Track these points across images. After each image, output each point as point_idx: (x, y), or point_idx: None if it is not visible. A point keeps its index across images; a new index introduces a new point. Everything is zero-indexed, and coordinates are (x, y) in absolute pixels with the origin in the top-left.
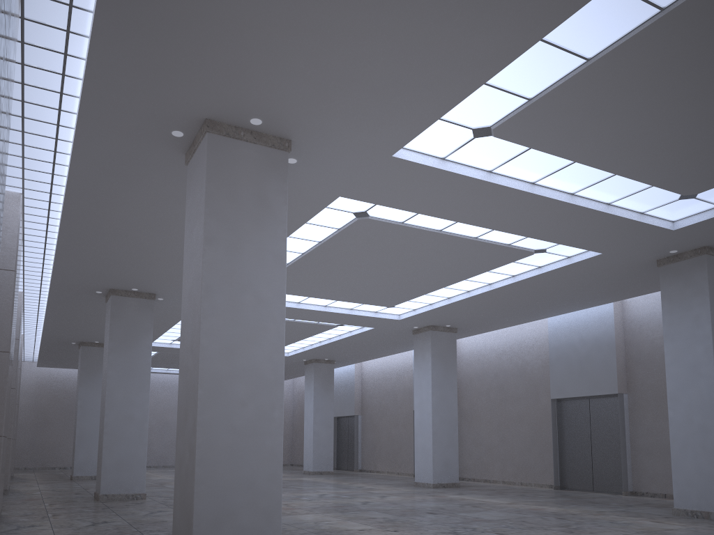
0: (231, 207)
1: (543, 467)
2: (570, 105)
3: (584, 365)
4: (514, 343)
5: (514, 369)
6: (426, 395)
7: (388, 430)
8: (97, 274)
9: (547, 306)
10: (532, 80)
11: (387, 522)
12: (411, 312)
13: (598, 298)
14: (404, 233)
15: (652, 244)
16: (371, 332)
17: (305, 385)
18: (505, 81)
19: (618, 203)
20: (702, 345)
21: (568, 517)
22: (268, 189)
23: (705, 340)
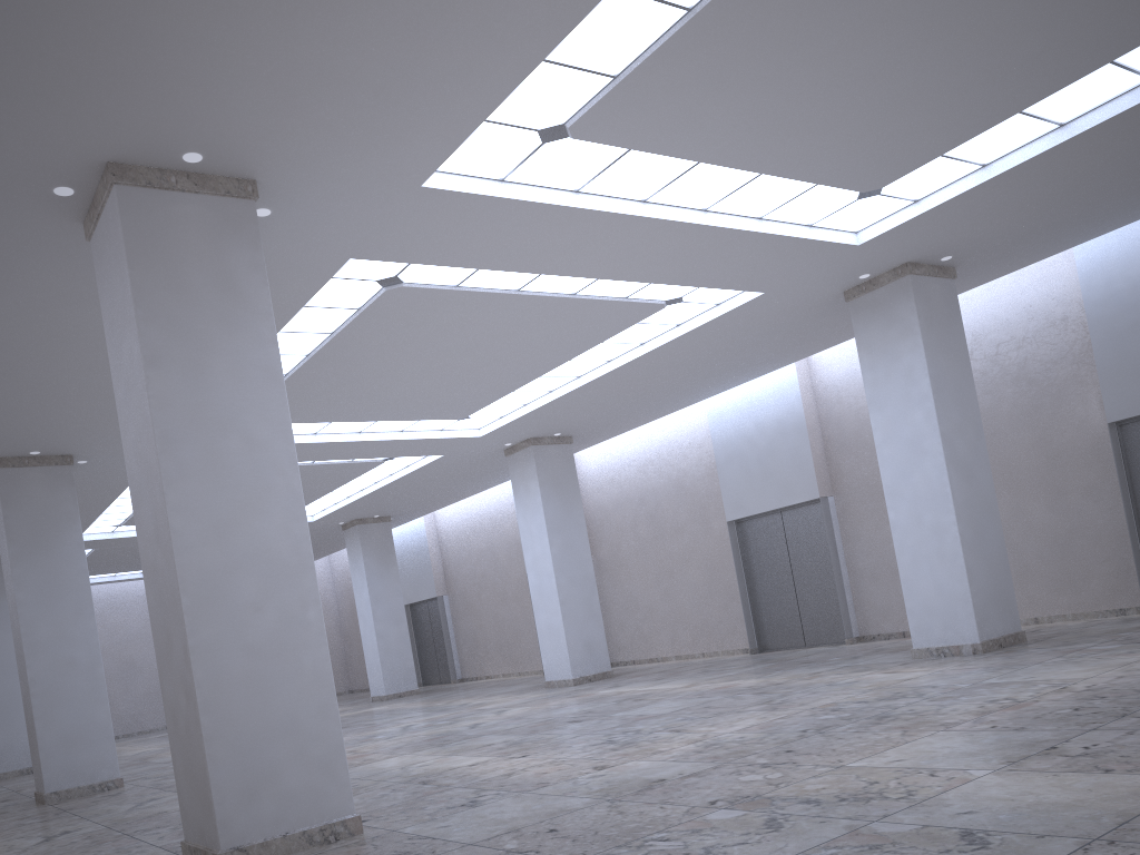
0: (179, 302)
1: (731, 624)
2: (675, 79)
3: (767, 463)
4: (662, 445)
5: (667, 486)
6: (541, 547)
7: (493, 611)
8: None
9: (699, 382)
10: (613, 48)
11: (510, 746)
12: (497, 422)
13: (772, 360)
14: (462, 301)
15: (833, 269)
16: (441, 463)
17: (350, 563)
18: (573, 54)
19: (773, 215)
20: (921, 410)
21: (770, 690)
22: (233, 265)
23: (924, 401)
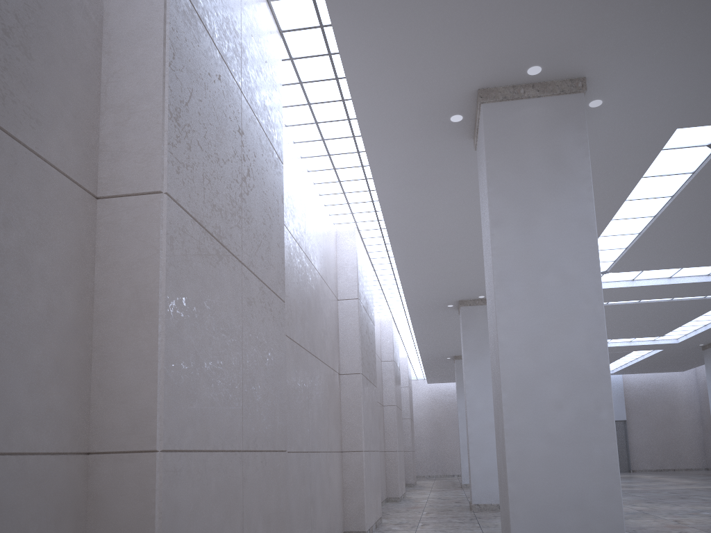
0: (518, 178)
1: None
2: None
3: None
4: None
5: None
6: None
7: None
8: (442, 288)
9: None
10: None
11: None
12: None
13: None
14: None
15: None
16: None
17: (707, 374)
18: None
19: None
20: None
21: None
22: (561, 145)
23: None
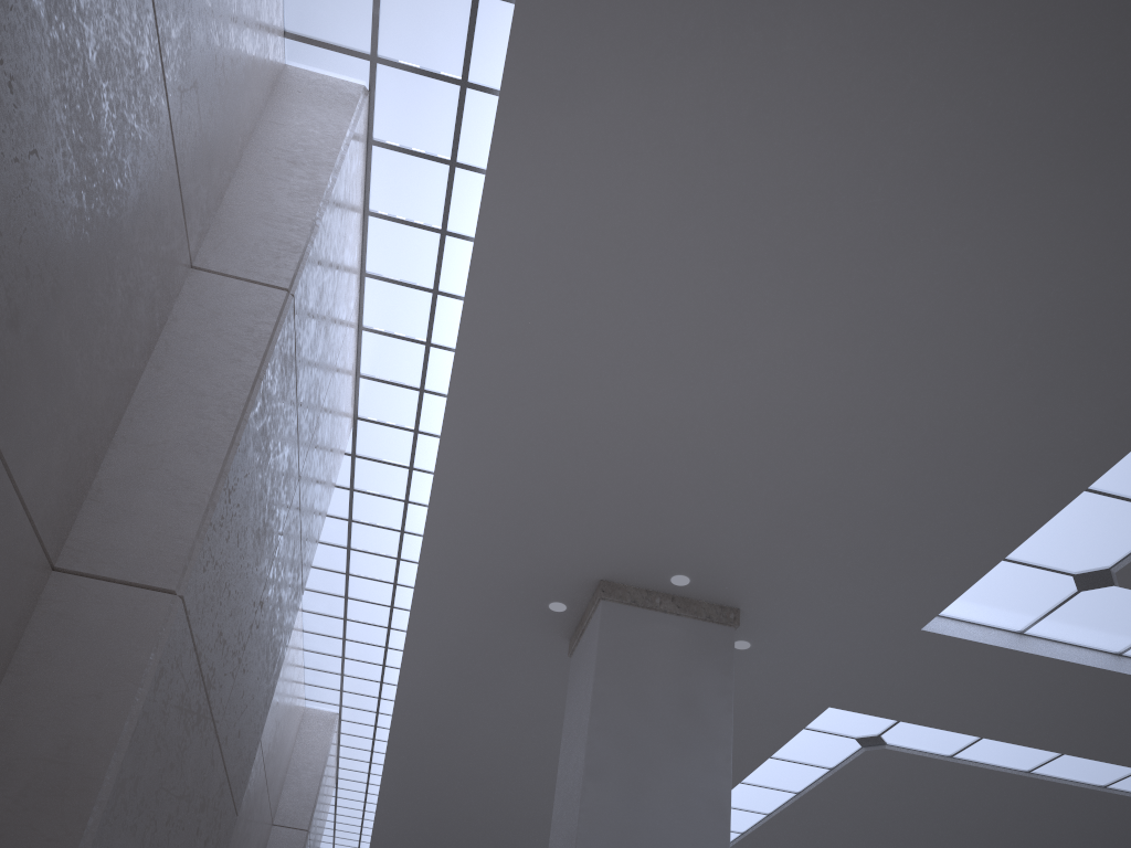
0: (635, 716)
1: None
2: None
3: None
4: None
5: None
6: None
7: None
8: (436, 843)
9: None
10: None
11: None
12: None
13: None
14: (955, 775)
15: None
16: None
17: None
18: (1129, 483)
19: None
20: None
21: None
22: (698, 687)
23: None
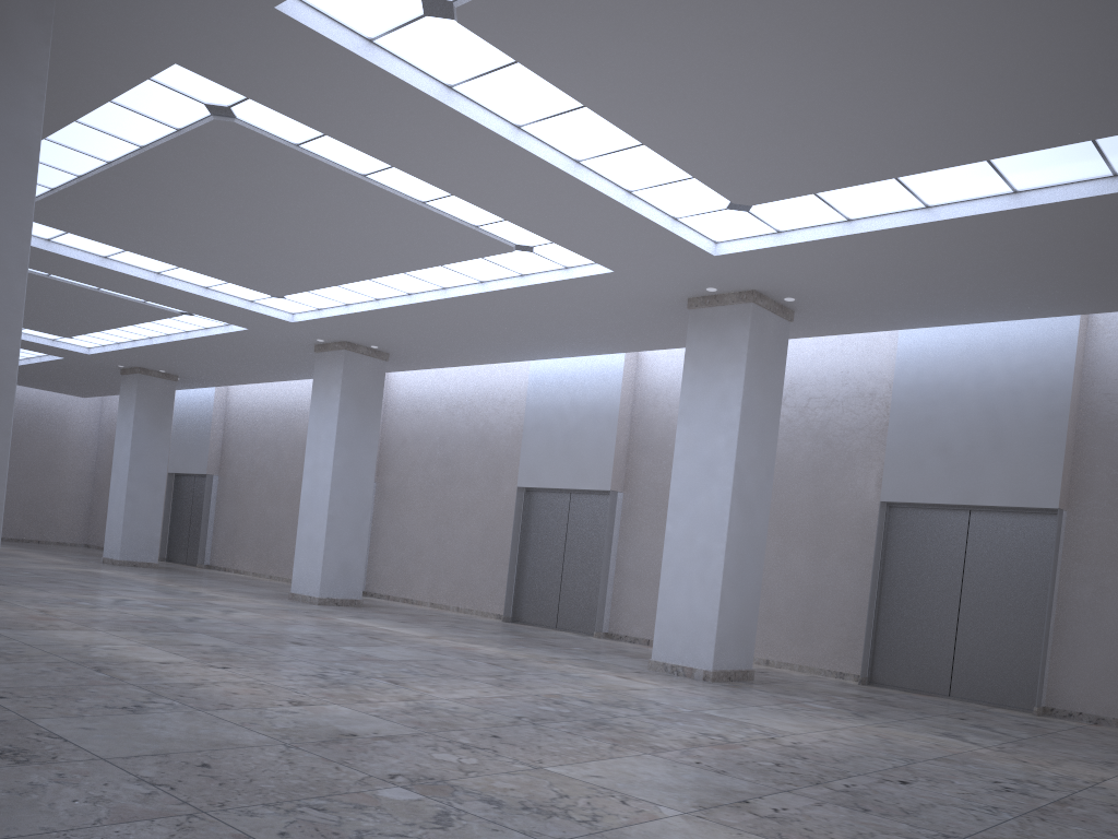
0: None
1: (492, 587)
2: (582, 0)
3: (571, 442)
4: (477, 392)
5: (471, 434)
6: (325, 455)
7: (261, 506)
8: None
9: (529, 341)
10: None
11: (217, 652)
12: (314, 313)
13: (604, 343)
14: (300, 165)
15: (685, 271)
16: (244, 336)
17: (120, 411)
18: None
19: (643, 193)
20: (725, 436)
21: (505, 664)
22: (9, 4)
23: (729, 428)
